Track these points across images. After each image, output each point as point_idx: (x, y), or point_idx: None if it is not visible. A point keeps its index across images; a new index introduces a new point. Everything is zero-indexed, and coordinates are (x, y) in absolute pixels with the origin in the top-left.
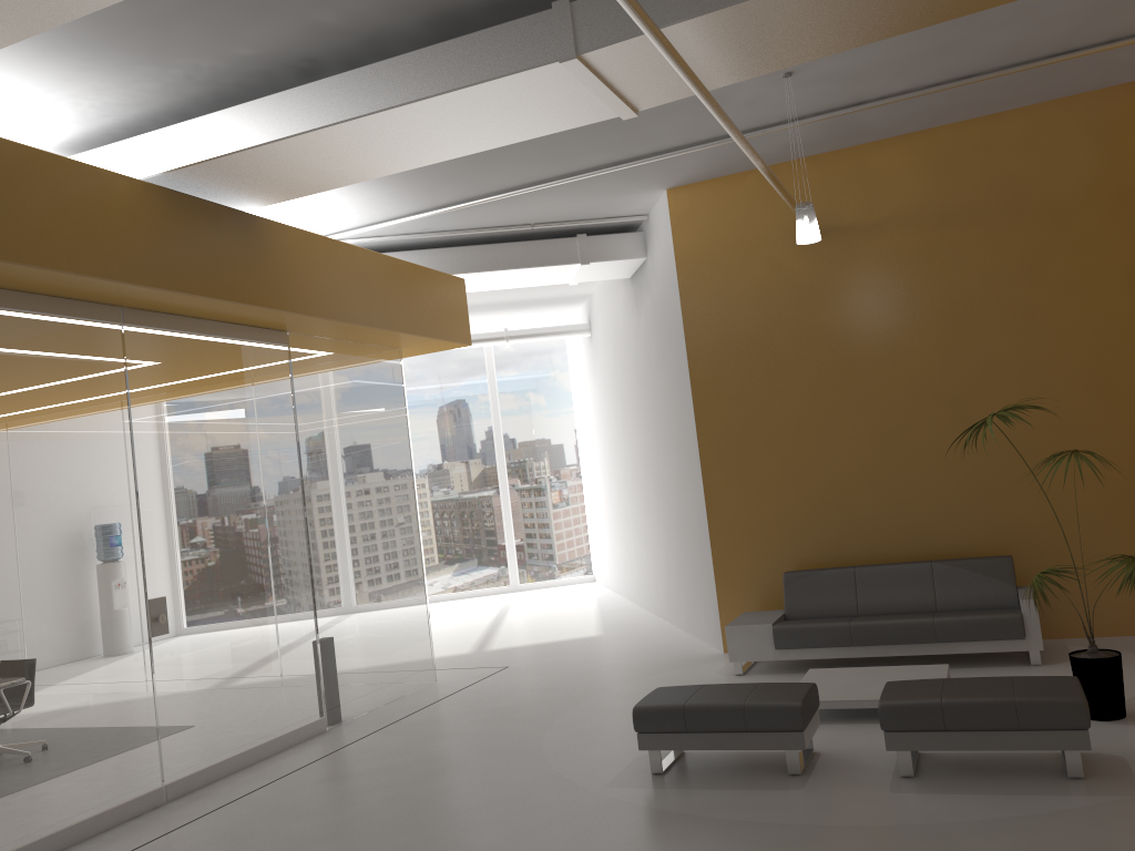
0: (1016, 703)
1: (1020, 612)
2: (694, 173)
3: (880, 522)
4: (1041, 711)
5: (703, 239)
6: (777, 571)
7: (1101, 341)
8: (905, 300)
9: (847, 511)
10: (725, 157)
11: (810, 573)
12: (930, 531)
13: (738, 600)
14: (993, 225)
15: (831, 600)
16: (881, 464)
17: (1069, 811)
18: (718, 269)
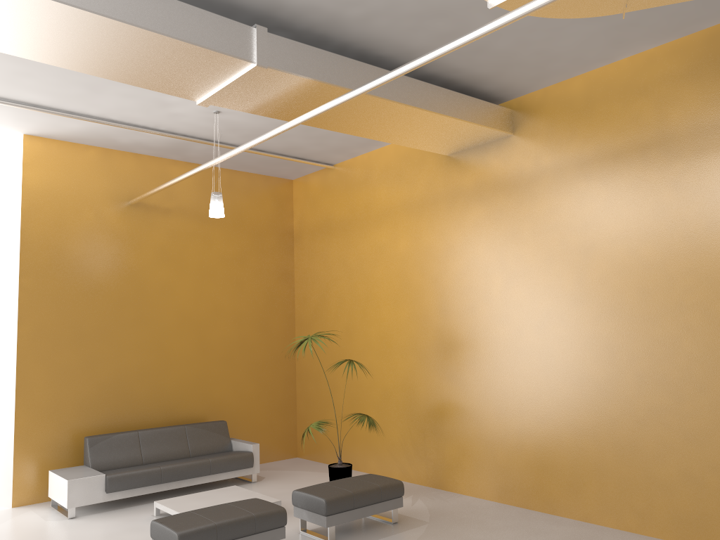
0: (380, 487)
1: (251, 451)
2: (62, 133)
3: (145, 400)
4: (389, 490)
5: (48, 181)
6: (68, 437)
7: (267, 304)
8: (178, 260)
9: (125, 392)
10: (97, 133)
11: (108, 436)
12: (174, 406)
13: (32, 462)
14: (228, 230)
15: (125, 454)
16: (151, 362)
17: (424, 535)
18: (57, 207)
